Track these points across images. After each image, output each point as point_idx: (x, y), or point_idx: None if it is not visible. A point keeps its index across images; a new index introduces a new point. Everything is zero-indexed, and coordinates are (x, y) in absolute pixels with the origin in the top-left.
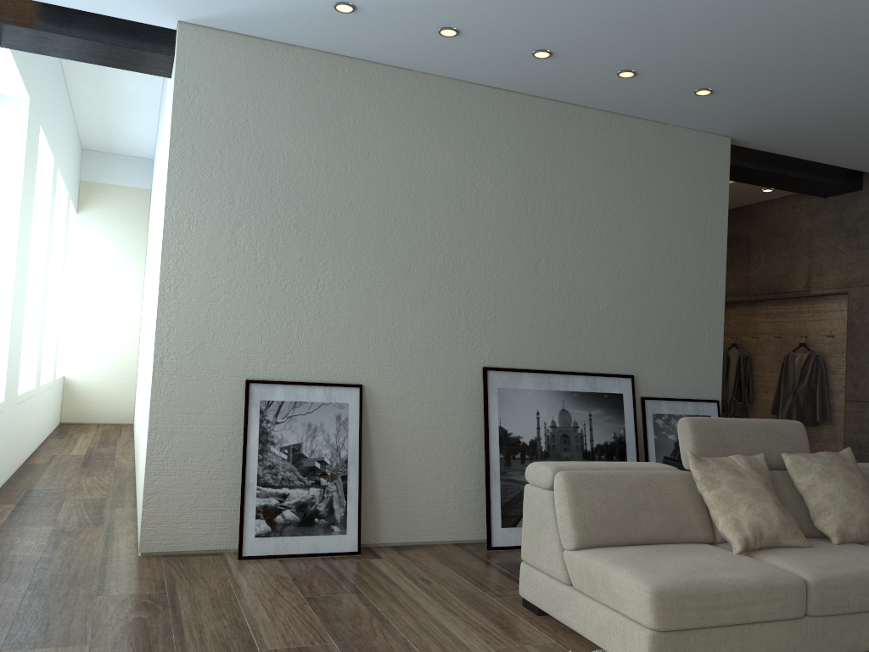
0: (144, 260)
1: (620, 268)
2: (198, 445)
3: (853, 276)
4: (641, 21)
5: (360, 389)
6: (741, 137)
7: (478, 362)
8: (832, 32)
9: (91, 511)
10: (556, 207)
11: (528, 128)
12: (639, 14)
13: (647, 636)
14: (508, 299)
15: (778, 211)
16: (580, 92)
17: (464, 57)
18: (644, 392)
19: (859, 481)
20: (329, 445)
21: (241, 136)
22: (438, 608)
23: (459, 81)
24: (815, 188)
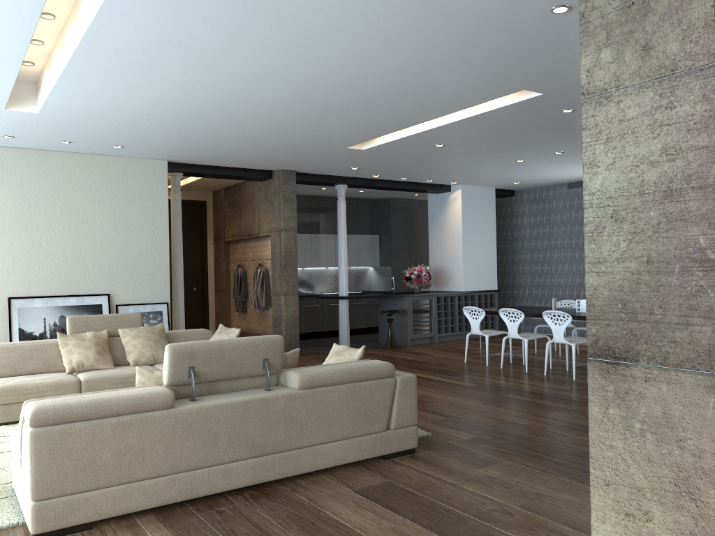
0: None
1: (97, 237)
2: None
3: (271, 226)
4: (39, 128)
5: None
6: (173, 160)
7: (5, 295)
8: (136, 130)
9: None
10: (51, 208)
11: (28, 167)
12: (34, 126)
13: None
14: (22, 260)
15: (248, 188)
16: (53, 147)
17: None
18: (118, 302)
19: (154, 338)
20: None
21: None
22: None
23: None
24: (247, 178)
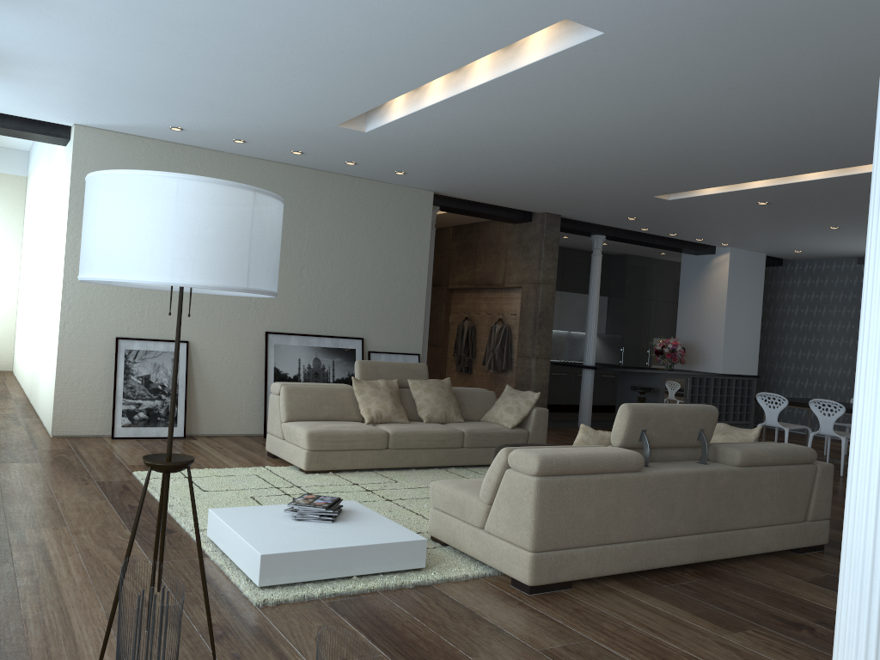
0: (21, 236)
1: (357, 273)
2: (86, 374)
3: (524, 276)
4: (344, 147)
5: (187, 343)
6: (440, 192)
7: (262, 328)
8: (445, 158)
9: (10, 419)
10: (315, 235)
11: (297, 186)
12: (341, 144)
13: (305, 452)
14: (283, 291)
15: (492, 229)
16: (329, 167)
17: (252, 149)
18: (370, 348)
19: (445, 393)
20: (167, 376)
21: None
22: (221, 455)
23: (253, 158)
24: (503, 219)
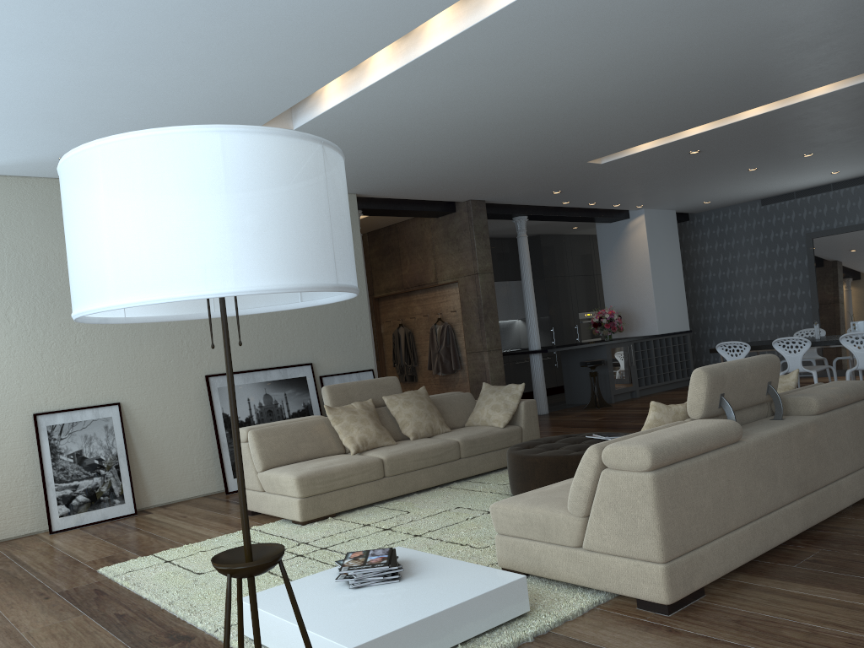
0: None
1: None
2: (5, 464)
3: (459, 270)
4: None
5: (119, 405)
6: (363, 193)
7: (201, 372)
8: (378, 150)
9: None
10: None
11: None
12: None
13: (297, 501)
14: (216, 327)
15: (413, 228)
16: None
17: None
18: (321, 372)
19: (425, 404)
20: (103, 447)
21: (0, 246)
22: (191, 525)
23: None
24: (426, 214)
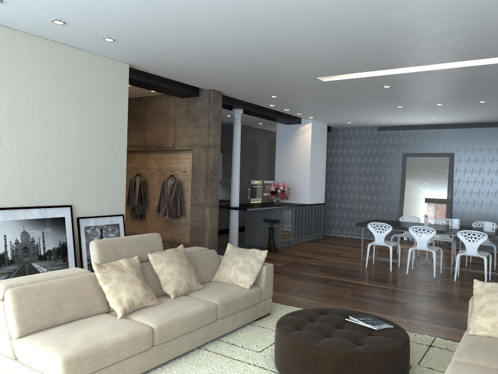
0: None
1: (62, 140)
2: None
3: (194, 141)
4: None
5: None
6: (135, 65)
7: None
8: (173, 23)
9: None
10: (14, 100)
11: None
12: None
13: None
14: None
15: (160, 102)
16: (29, 26)
17: None
18: (79, 214)
19: (185, 263)
20: None
21: None
22: None
23: None
24: (176, 93)
